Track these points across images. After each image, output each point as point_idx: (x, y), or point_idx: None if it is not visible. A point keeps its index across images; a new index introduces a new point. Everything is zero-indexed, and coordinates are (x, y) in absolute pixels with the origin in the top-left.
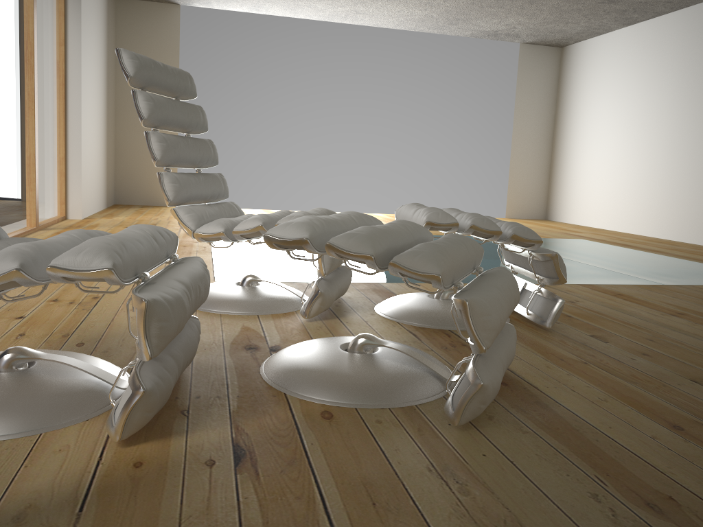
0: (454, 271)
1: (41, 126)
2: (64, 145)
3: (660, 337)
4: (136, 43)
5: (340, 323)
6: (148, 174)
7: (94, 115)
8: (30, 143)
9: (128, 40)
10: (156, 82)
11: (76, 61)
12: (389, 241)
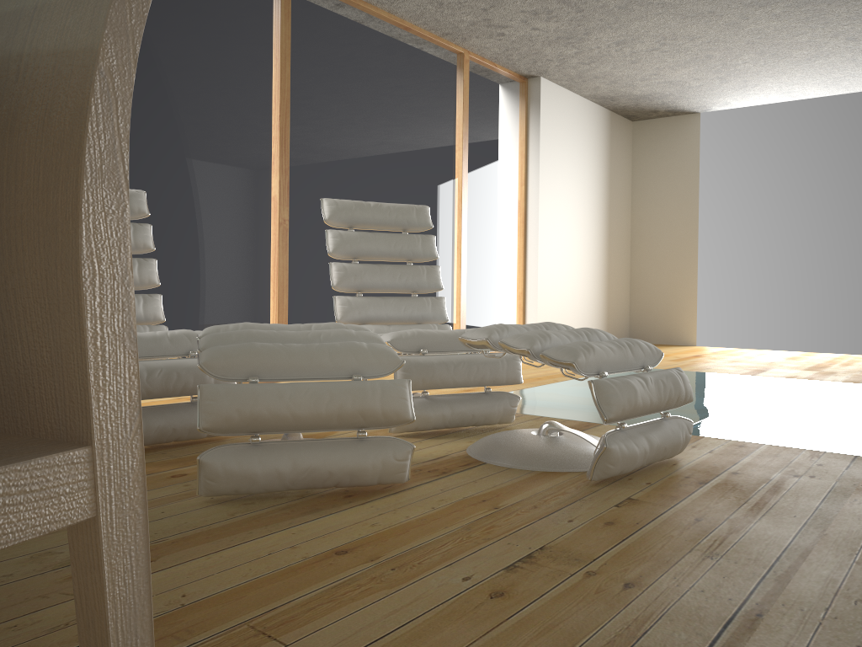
0: (252, 367)
1: (477, 263)
2: (522, 280)
3: (729, 522)
4: (653, 165)
5: (413, 441)
6: (664, 308)
7: (571, 248)
8: (455, 280)
9: (644, 163)
10: (360, 220)
11: (534, 198)
12: (247, 341)
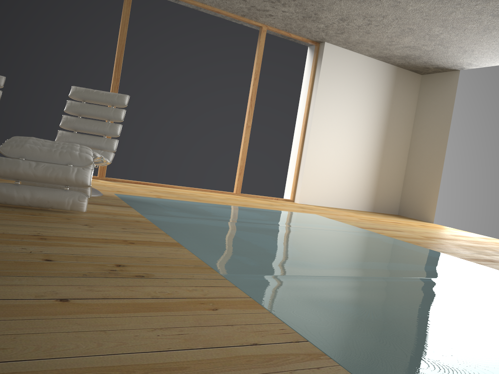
0: None
1: (259, 144)
2: (298, 160)
3: None
4: (428, 103)
5: None
6: (419, 196)
7: (342, 146)
8: (239, 151)
9: (424, 101)
10: (87, 97)
11: (311, 112)
12: None
